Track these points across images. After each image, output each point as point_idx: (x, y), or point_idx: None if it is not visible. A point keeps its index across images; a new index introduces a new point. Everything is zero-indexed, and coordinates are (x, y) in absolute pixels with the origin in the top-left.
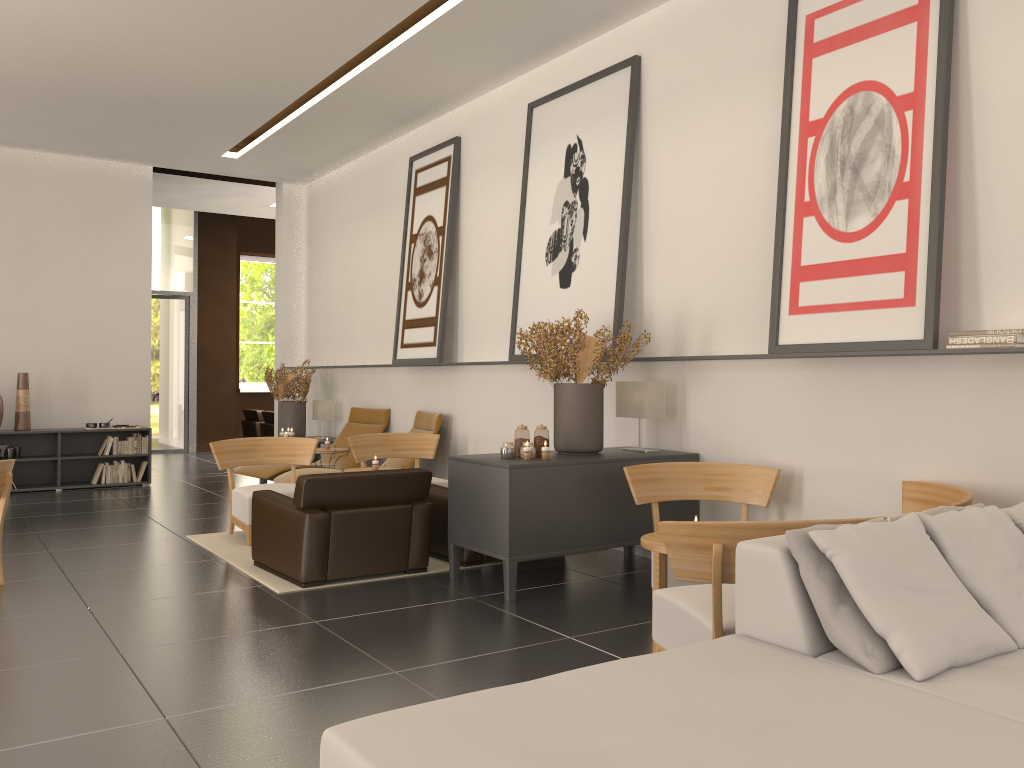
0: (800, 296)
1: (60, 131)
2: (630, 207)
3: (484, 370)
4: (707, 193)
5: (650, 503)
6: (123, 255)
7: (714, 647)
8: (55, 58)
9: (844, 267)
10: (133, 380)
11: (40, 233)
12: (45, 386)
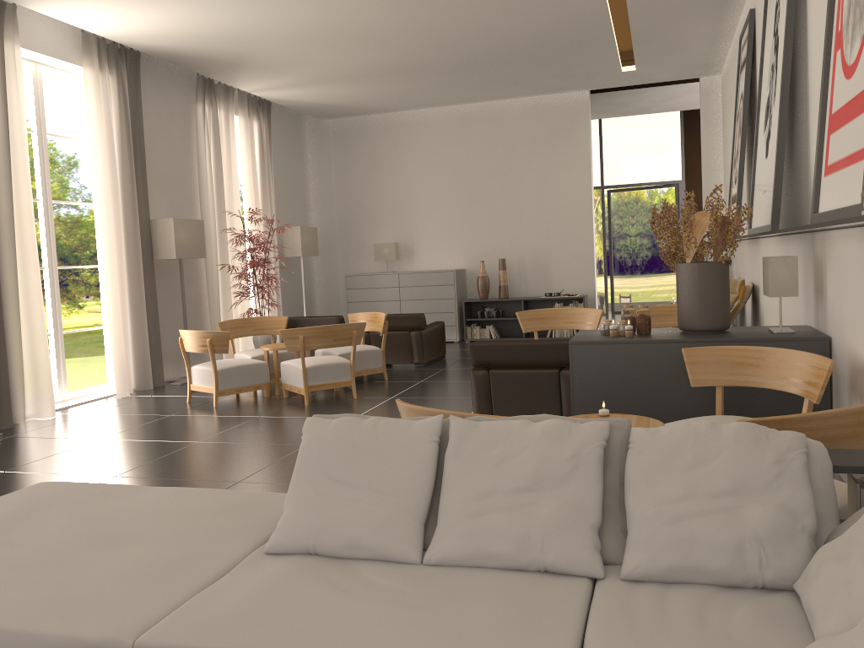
0: (828, 153)
1: (501, 84)
2: (790, 62)
3: (766, 243)
4: None
5: (751, 387)
6: (569, 164)
7: (279, 497)
8: (435, 45)
9: (845, 112)
10: (581, 260)
11: (513, 158)
12: (522, 267)
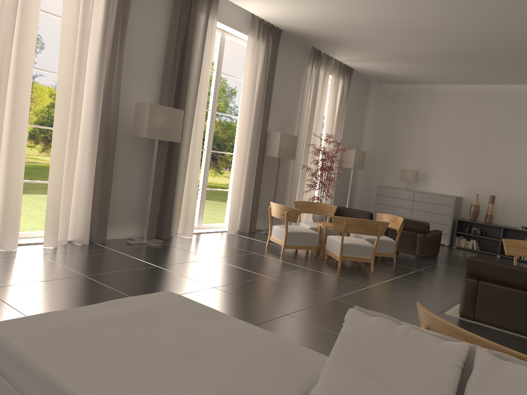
0: None
1: (519, 73)
2: None
3: None
4: None
5: None
6: None
7: (315, 356)
8: (477, 41)
9: None
10: None
11: (516, 126)
12: (507, 204)
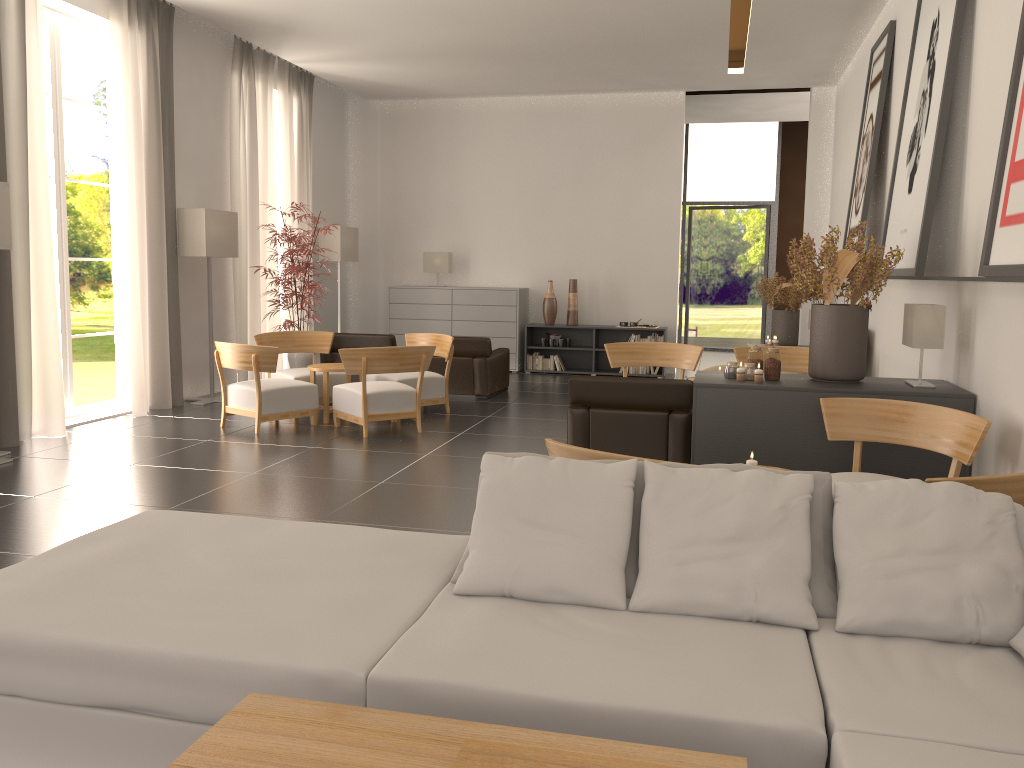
0: (1008, 202)
1: (588, 77)
2: (951, 93)
3: (889, 285)
4: (1003, 67)
5: (887, 444)
6: (657, 176)
7: (434, 538)
8: (525, 27)
9: None
10: (662, 286)
11: (593, 163)
12: (594, 290)
